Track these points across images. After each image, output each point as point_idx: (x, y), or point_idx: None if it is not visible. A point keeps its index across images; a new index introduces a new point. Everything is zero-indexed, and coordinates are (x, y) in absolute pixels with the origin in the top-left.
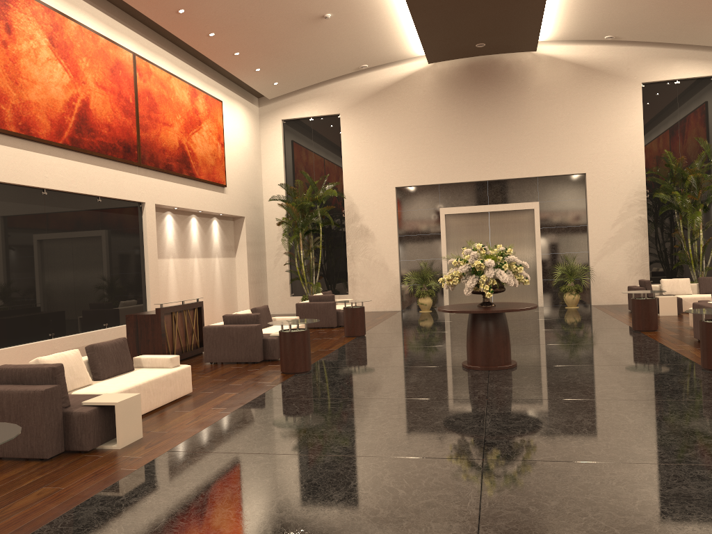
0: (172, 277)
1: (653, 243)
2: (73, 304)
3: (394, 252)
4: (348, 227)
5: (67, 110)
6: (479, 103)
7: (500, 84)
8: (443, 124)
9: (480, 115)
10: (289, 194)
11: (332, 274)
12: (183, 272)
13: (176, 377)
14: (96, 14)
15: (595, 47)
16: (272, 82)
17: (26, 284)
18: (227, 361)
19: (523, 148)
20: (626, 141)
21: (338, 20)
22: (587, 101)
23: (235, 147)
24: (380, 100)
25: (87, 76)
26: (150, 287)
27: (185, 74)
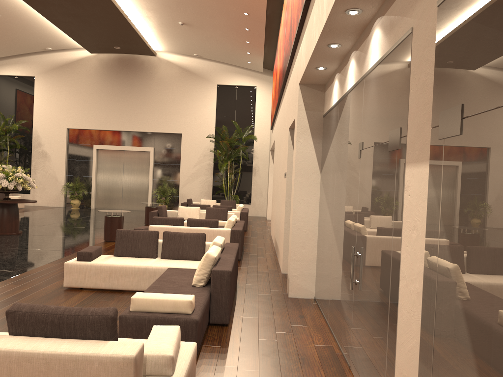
0: None
1: (216, 179)
2: None
3: (62, 169)
4: (33, 150)
5: None
6: (123, 82)
7: (137, 73)
8: (100, 92)
9: (123, 90)
10: None
11: None
12: None
13: None
14: None
15: (193, 59)
16: None
17: None
18: None
19: (147, 114)
20: (205, 117)
21: (7, 19)
22: (186, 90)
23: None
24: (62, 71)
25: None
26: None
27: None
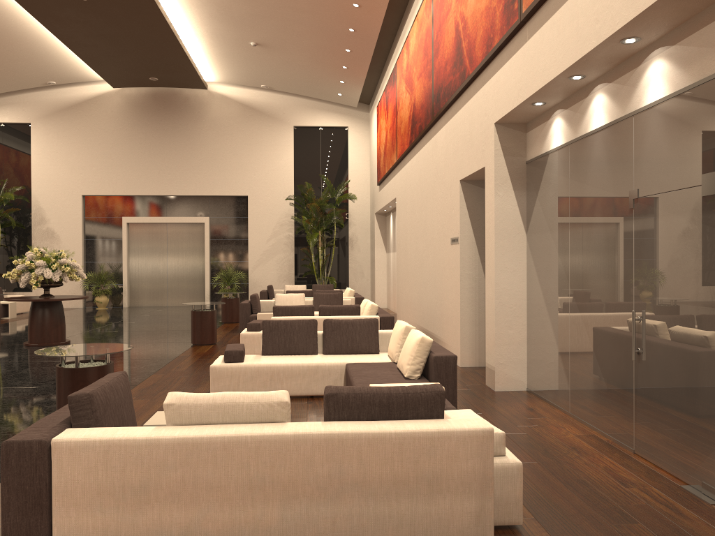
0: None
1: (299, 257)
2: None
3: (79, 254)
4: (34, 228)
5: None
6: (161, 127)
7: (180, 113)
8: (129, 143)
9: (162, 138)
10: None
11: None
12: None
13: None
14: None
15: (259, 92)
16: None
17: None
18: None
19: (197, 170)
20: (280, 172)
21: (1, 42)
22: (251, 136)
23: None
24: (71, 115)
25: None
26: None
27: None
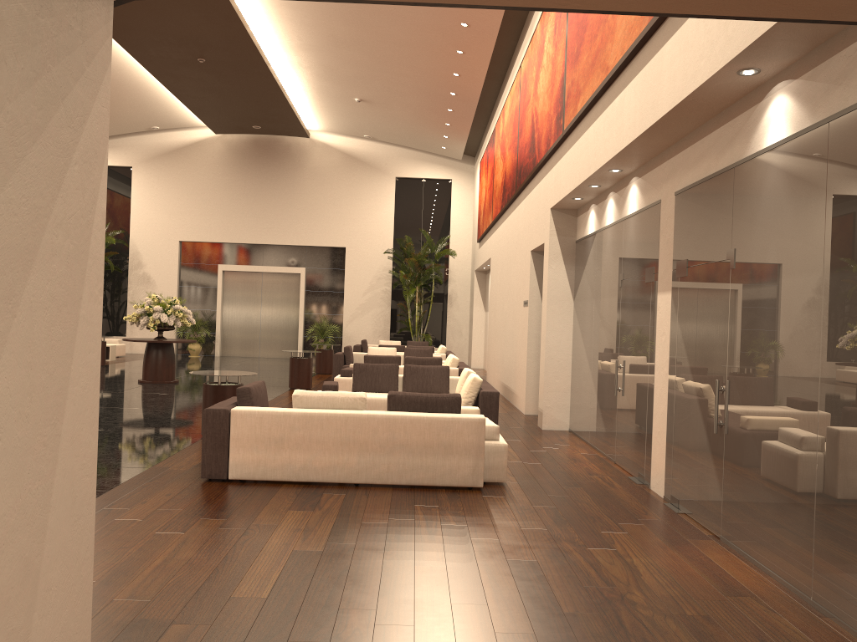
0: None
1: (396, 312)
2: None
3: None
4: (131, 273)
5: None
6: (261, 175)
7: (281, 161)
8: (228, 189)
9: (261, 185)
10: None
11: (112, 316)
12: None
13: None
14: None
15: (361, 141)
16: None
17: None
18: None
19: (295, 219)
20: (379, 224)
21: (115, 93)
22: (352, 186)
23: None
24: (172, 159)
25: None
26: None
27: None
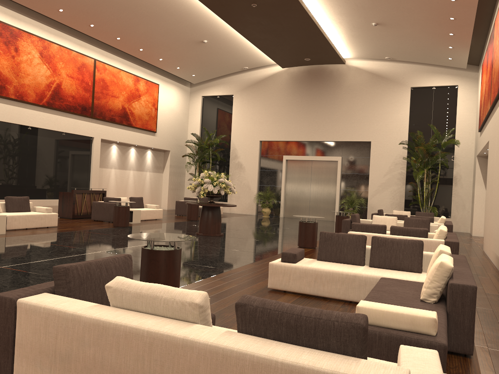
0: (112, 179)
1: (409, 189)
2: (40, 184)
3: (255, 179)
4: (231, 162)
5: (47, 88)
6: (312, 93)
7: (325, 83)
8: (290, 105)
9: (312, 100)
10: (197, 139)
11: None
12: (121, 177)
13: (46, 217)
14: (73, 40)
15: (384, 63)
16: (190, 74)
17: (13, 171)
18: (100, 220)
19: (335, 123)
20: (397, 123)
21: (213, 43)
22: (376, 96)
23: (167, 110)
24: (256, 88)
25: (61, 71)
26: (92, 182)
27: (132, 69)
